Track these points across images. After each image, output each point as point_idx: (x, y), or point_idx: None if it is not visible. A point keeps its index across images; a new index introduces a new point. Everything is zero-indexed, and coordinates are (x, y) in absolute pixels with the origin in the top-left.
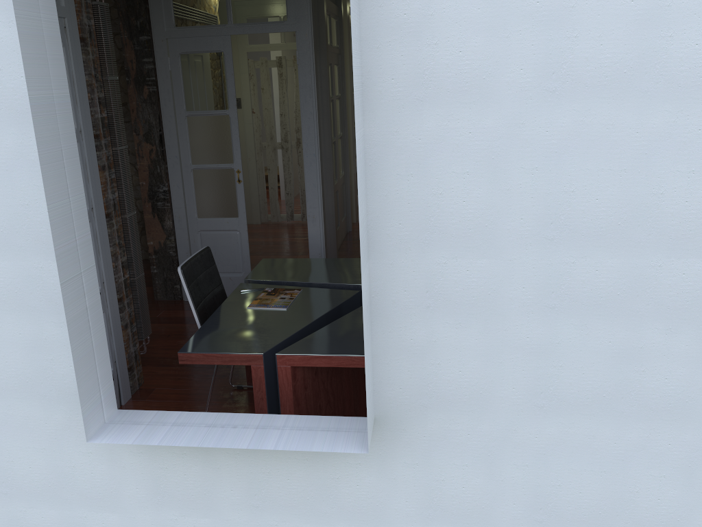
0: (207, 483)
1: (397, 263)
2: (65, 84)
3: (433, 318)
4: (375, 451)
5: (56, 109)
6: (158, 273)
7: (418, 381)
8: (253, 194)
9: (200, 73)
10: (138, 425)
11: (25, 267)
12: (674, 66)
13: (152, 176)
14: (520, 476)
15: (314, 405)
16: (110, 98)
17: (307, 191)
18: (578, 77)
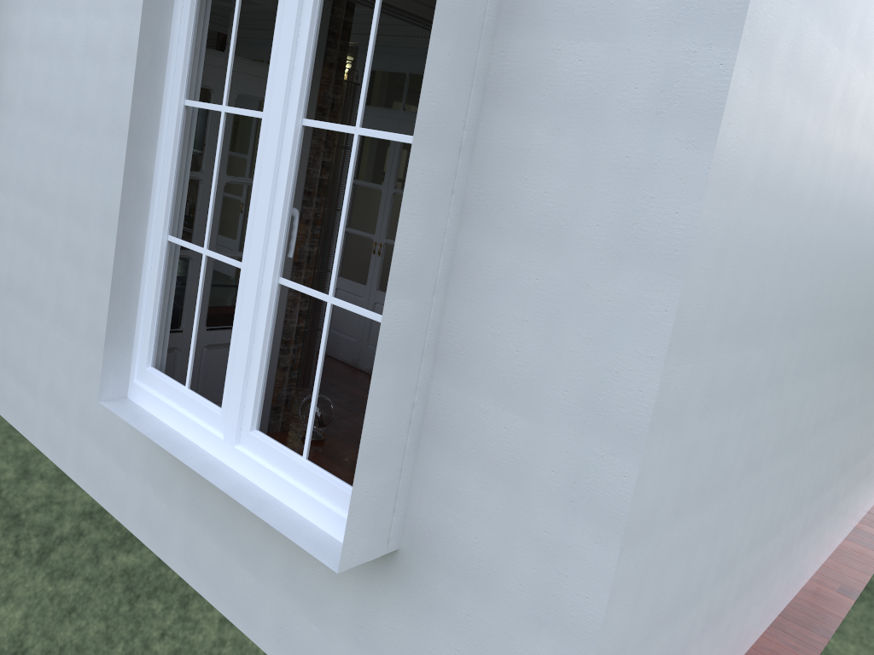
0: None
1: None
2: None
3: None
4: None
5: None
6: None
7: None
8: None
9: None
10: None
11: None
12: (51, 107)
13: None
14: (1, 331)
15: None
16: None
17: None
18: (31, 106)
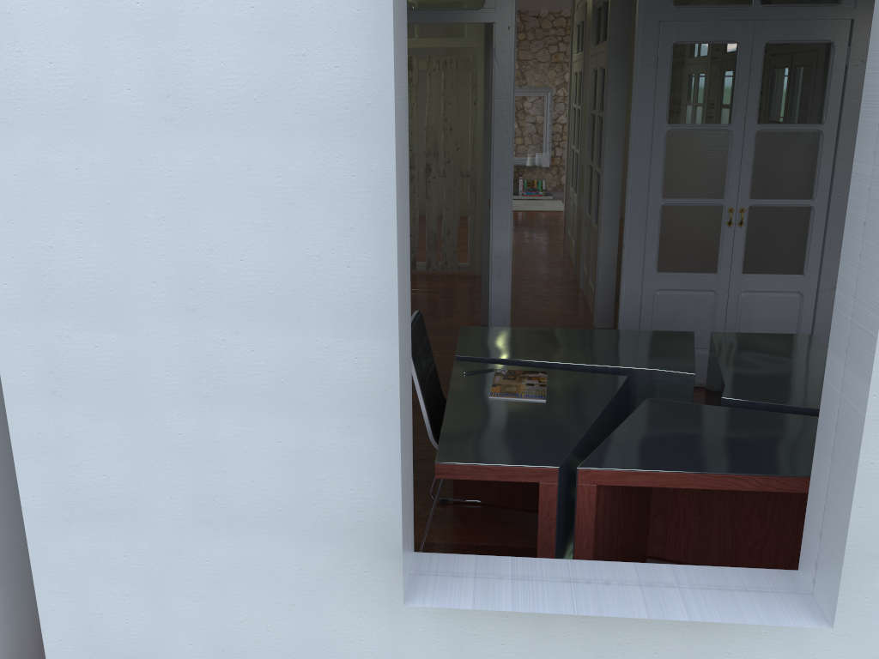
0: (533, 656)
1: None
2: (406, 81)
3: None
4: None
5: (403, 117)
6: None
7: (871, 521)
8: None
9: None
10: (461, 577)
11: (300, 346)
12: None
13: None
14: None
15: (608, 536)
16: None
17: (493, 235)
18: None
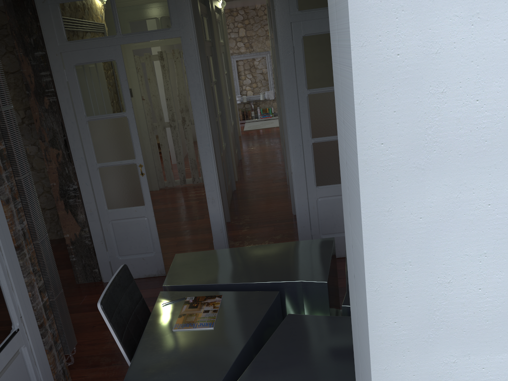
0: None
1: (393, 367)
2: None
3: None
4: None
5: None
6: (76, 261)
7: None
8: (150, 166)
9: (96, 81)
10: None
11: None
12: None
13: (61, 176)
14: None
15: None
16: (6, 128)
17: (205, 177)
18: None
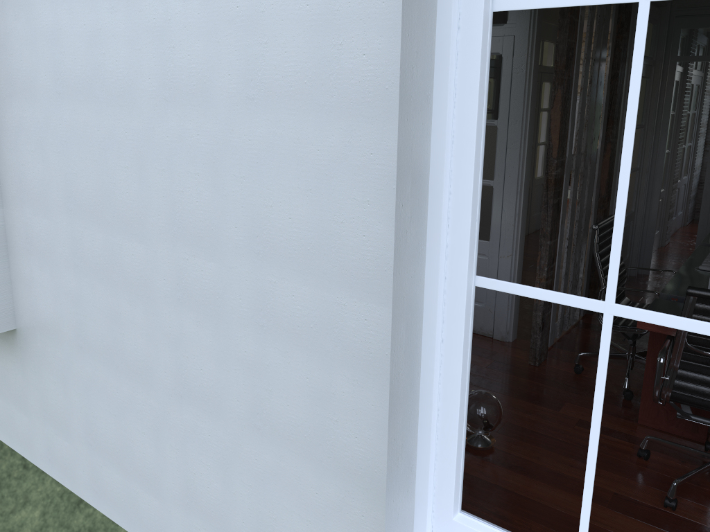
0: None
1: (14, 213)
2: None
3: (31, 260)
4: (19, 354)
5: None
6: None
7: (30, 306)
8: None
9: None
10: None
11: None
12: (109, 78)
13: None
14: (78, 402)
15: None
16: None
17: None
18: (68, 84)
